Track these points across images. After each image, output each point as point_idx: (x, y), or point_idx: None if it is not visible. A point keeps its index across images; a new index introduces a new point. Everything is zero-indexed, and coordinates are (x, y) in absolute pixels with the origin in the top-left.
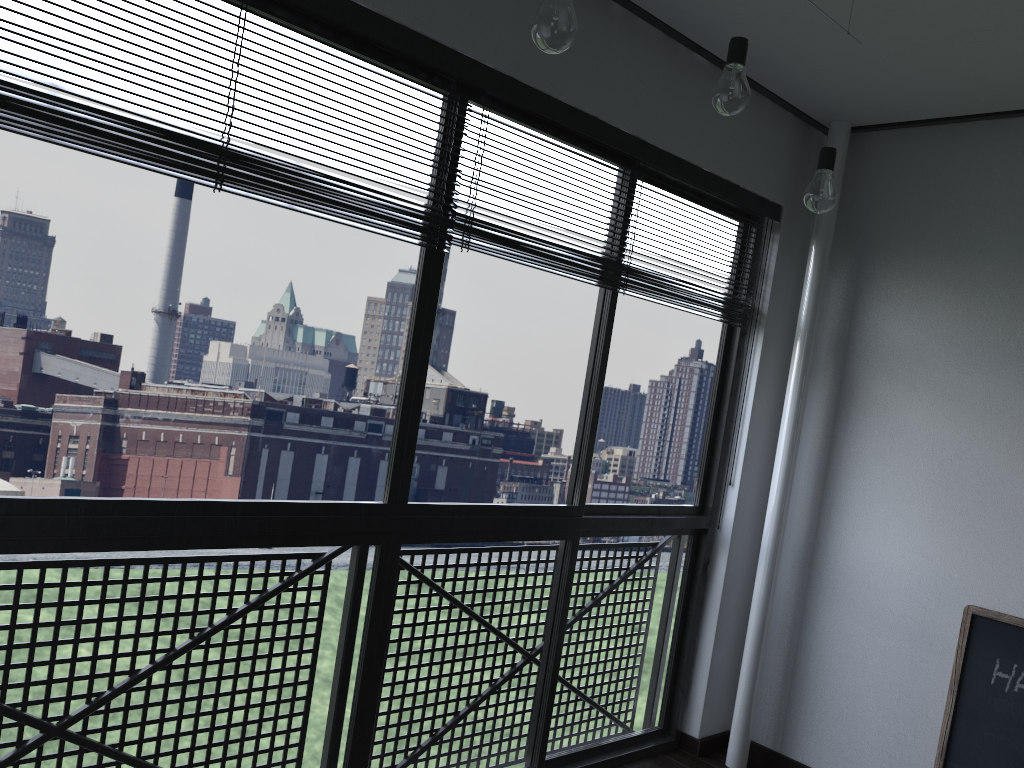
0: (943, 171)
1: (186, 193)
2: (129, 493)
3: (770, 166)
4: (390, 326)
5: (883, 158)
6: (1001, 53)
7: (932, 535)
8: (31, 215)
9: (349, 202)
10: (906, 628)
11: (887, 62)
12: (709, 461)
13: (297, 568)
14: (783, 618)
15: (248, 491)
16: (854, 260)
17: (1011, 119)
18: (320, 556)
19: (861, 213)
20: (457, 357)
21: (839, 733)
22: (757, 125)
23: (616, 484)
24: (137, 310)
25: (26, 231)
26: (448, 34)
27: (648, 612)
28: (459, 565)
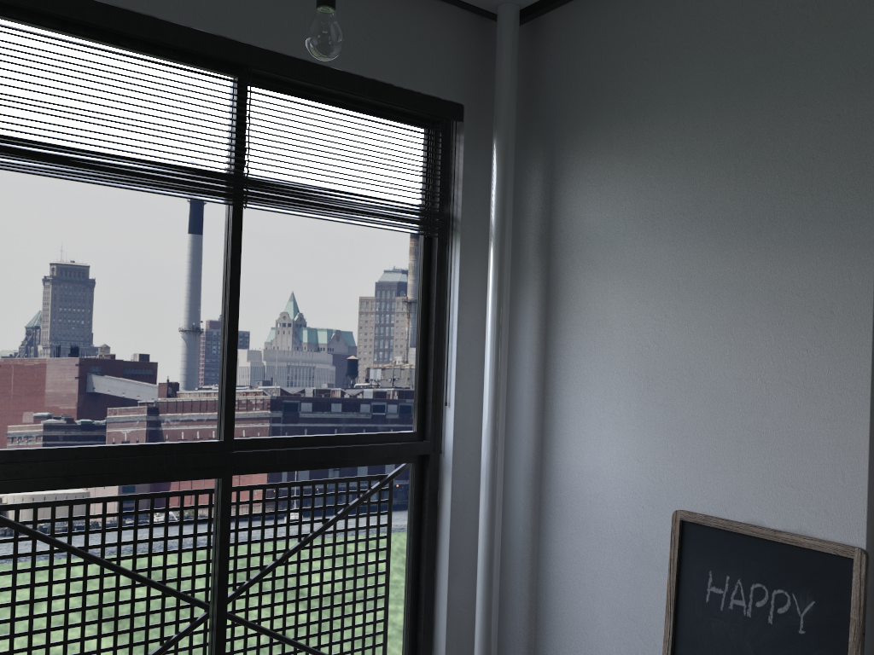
0: (611, 33)
1: (197, 229)
2: (175, 485)
3: (434, 62)
4: (382, 319)
5: (560, 36)
6: None
7: (640, 434)
8: (74, 264)
9: None
10: (627, 544)
11: None
12: (424, 382)
13: None
14: (523, 544)
15: (275, 474)
16: (547, 149)
17: None
18: None
19: (548, 99)
20: None
21: None
22: (406, 19)
23: None
24: (167, 331)
25: (71, 277)
26: None
27: (386, 550)
28: (90, 516)
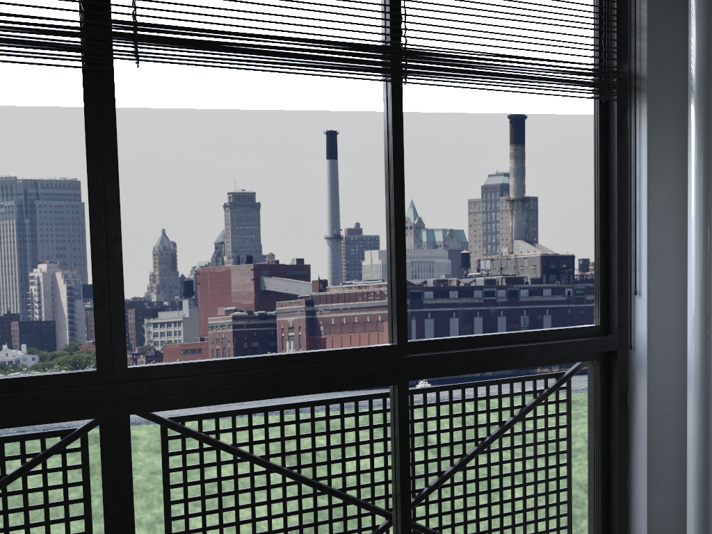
0: None
1: (333, 155)
2: None
3: None
4: (488, 217)
5: None
6: None
7: None
8: (244, 192)
9: None
10: None
11: None
12: (606, 270)
13: (42, 448)
14: None
15: None
16: None
17: None
18: (70, 433)
19: None
20: (544, 231)
21: None
22: None
23: None
24: (315, 239)
25: (243, 202)
26: None
27: (566, 453)
28: (269, 425)
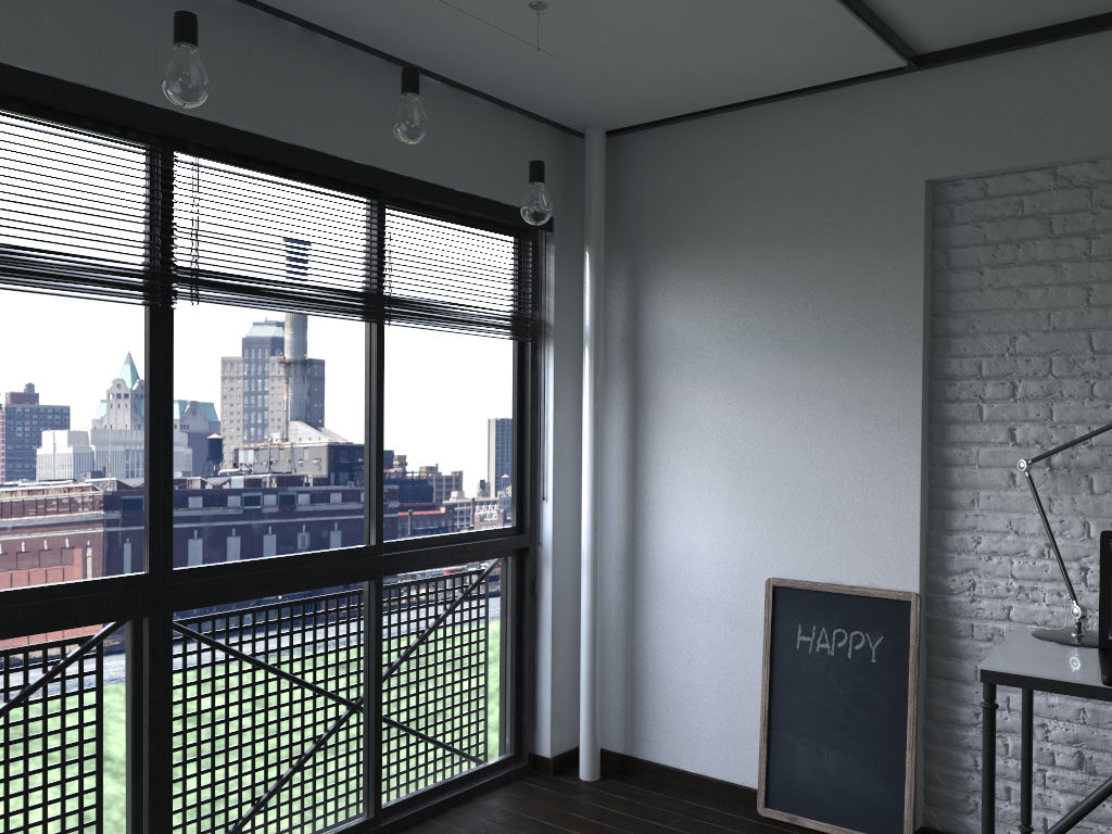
0: (694, 166)
1: None
2: None
3: None
4: (252, 386)
5: (642, 158)
6: (699, 52)
7: (732, 517)
8: None
9: (47, 270)
10: (722, 611)
11: (605, 69)
12: (521, 479)
13: (62, 656)
14: (616, 623)
15: None
16: (630, 261)
17: (743, 110)
18: (88, 639)
19: (630, 214)
20: (334, 410)
21: (680, 724)
22: (509, 140)
23: None
24: None
25: None
26: (132, 87)
27: (485, 641)
28: (256, 625)
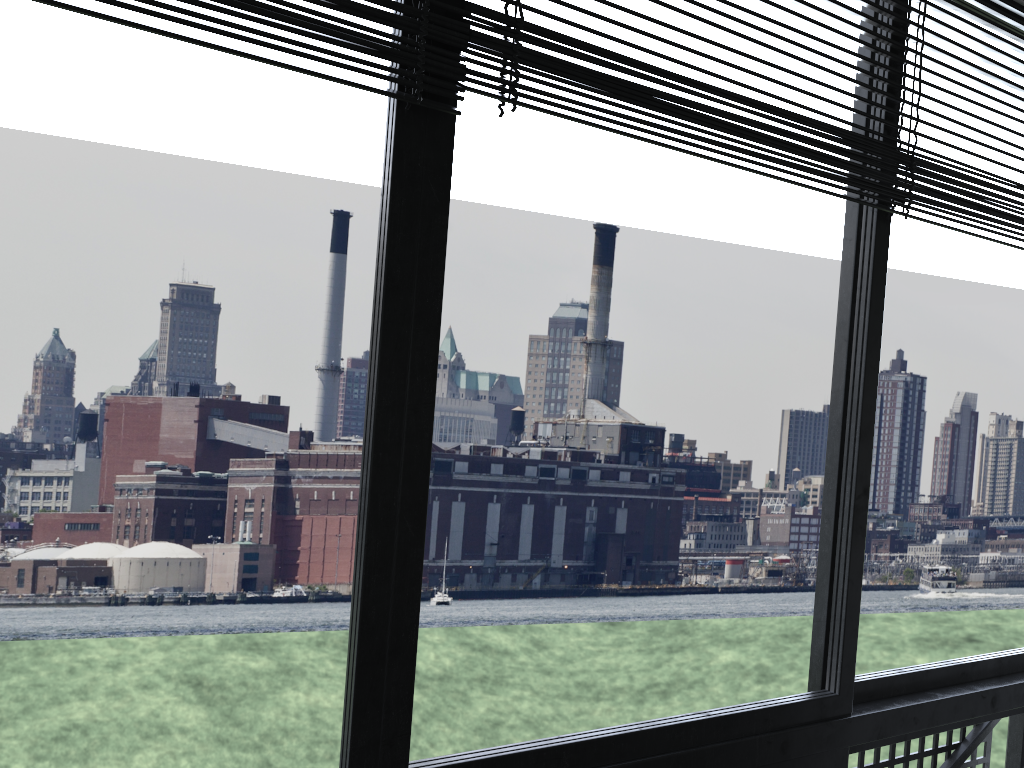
0: None
1: (341, 248)
2: (305, 554)
3: None
4: (555, 364)
5: None
6: None
7: None
8: (197, 285)
9: None
10: None
11: None
12: None
13: None
14: None
15: None
16: None
17: None
18: None
19: None
20: (628, 391)
21: None
22: None
23: (817, 517)
24: (301, 369)
25: (193, 301)
26: None
27: None
28: None
